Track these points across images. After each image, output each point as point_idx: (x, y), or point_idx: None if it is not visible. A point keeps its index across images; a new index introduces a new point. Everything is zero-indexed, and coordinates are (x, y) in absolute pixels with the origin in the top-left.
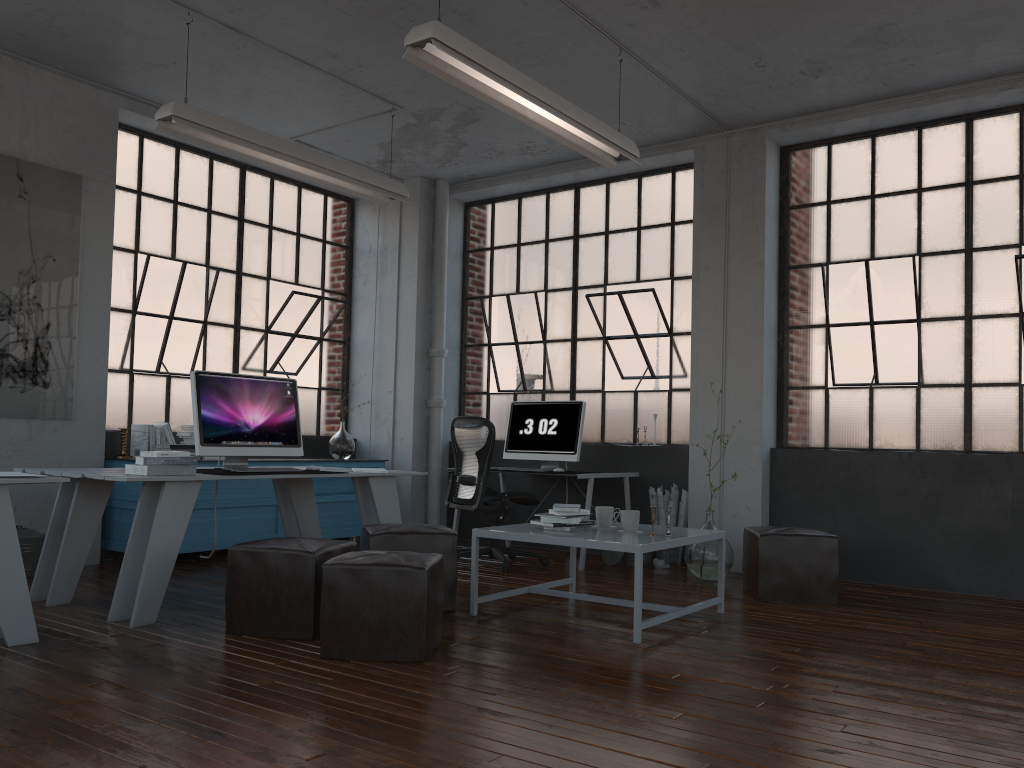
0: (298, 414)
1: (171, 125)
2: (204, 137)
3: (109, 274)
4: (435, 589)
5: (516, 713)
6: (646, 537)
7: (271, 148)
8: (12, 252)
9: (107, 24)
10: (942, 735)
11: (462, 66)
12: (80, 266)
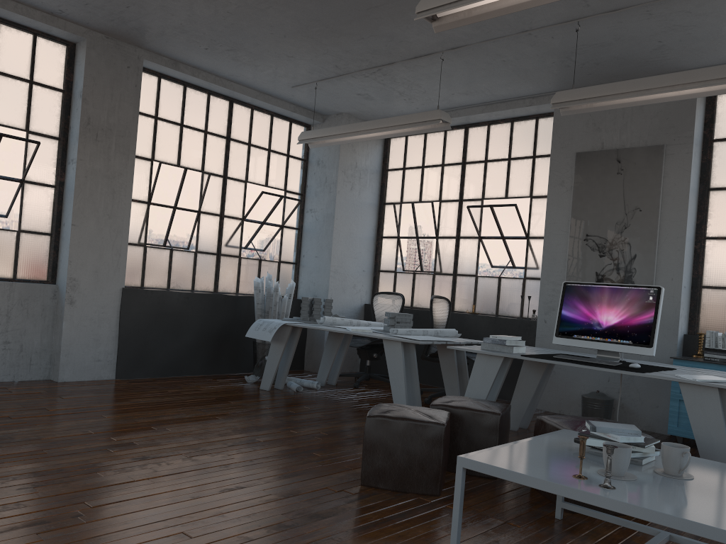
0: (656, 318)
1: (569, 107)
2: (596, 104)
3: (684, 212)
4: (389, 439)
5: (227, 493)
6: (551, 471)
7: (638, 90)
8: (611, 211)
9: (588, 49)
10: None
11: (476, 3)
12: (660, 211)
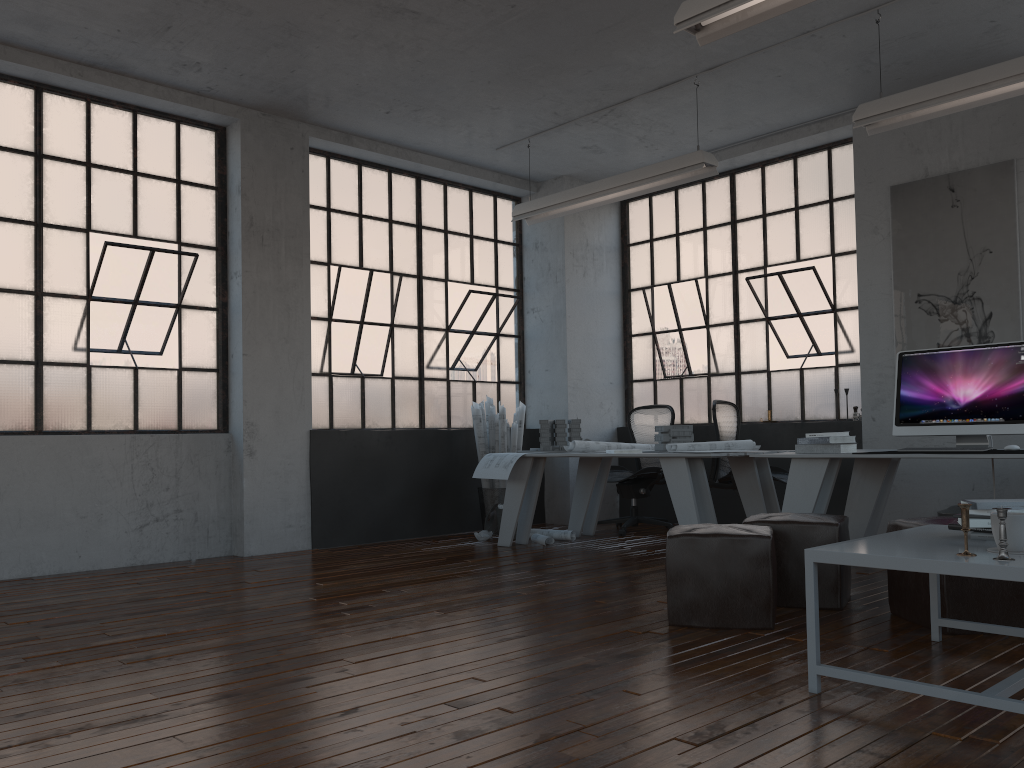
0: None
1: (879, 123)
2: (915, 114)
3: None
4: (700, 562)
5: (507, 642)
6: (928, 552)
7: (971, 86)
8: (948, 258)
9: (893, 44)
10: (353, 766)
11: (752, 1)
12: (1019, 249)
